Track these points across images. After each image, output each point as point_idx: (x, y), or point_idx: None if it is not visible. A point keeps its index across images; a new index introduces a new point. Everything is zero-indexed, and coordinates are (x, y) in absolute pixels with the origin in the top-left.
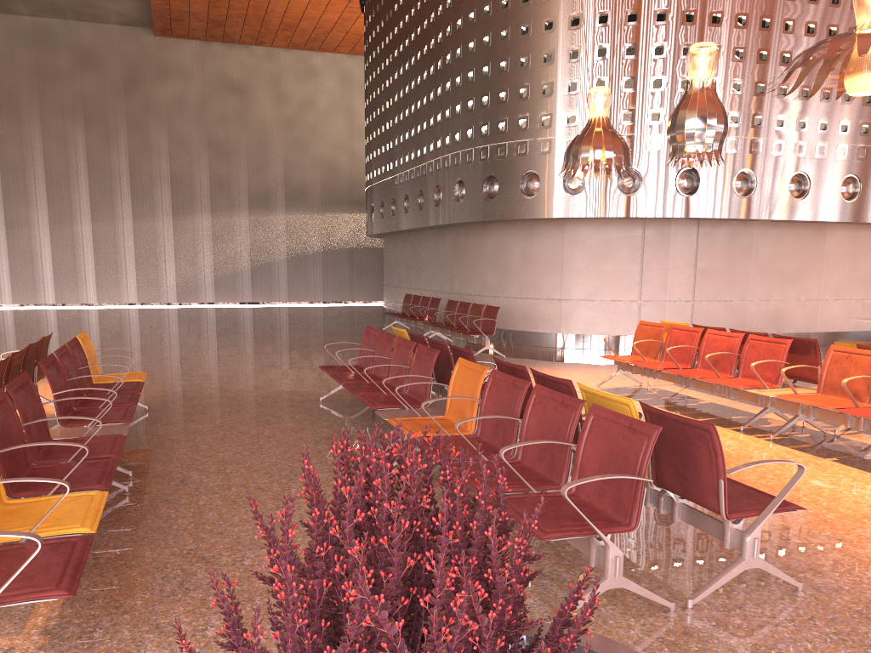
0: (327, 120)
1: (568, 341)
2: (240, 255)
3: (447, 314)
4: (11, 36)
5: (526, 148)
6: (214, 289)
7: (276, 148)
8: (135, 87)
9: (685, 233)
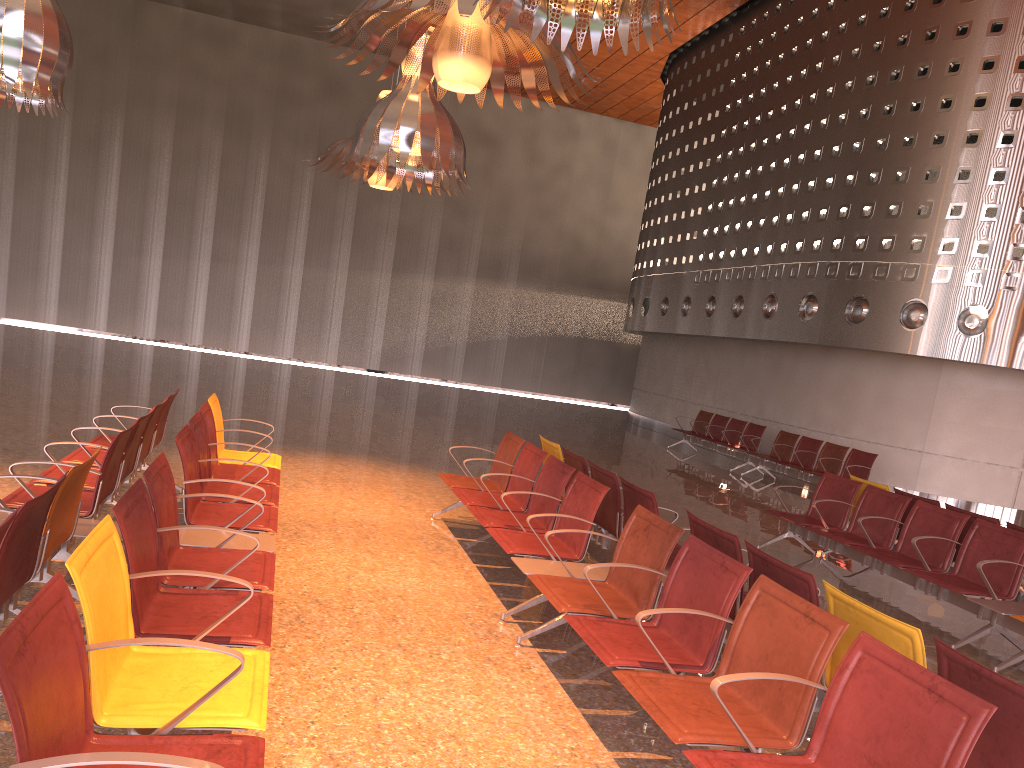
0: (581, 189)
1: None
2: (457, 327)
3: (779, 447)
4: (257, 50)
5: (915, 273)
6: (422, 361)
7: (519, 212)
8: None
9: None
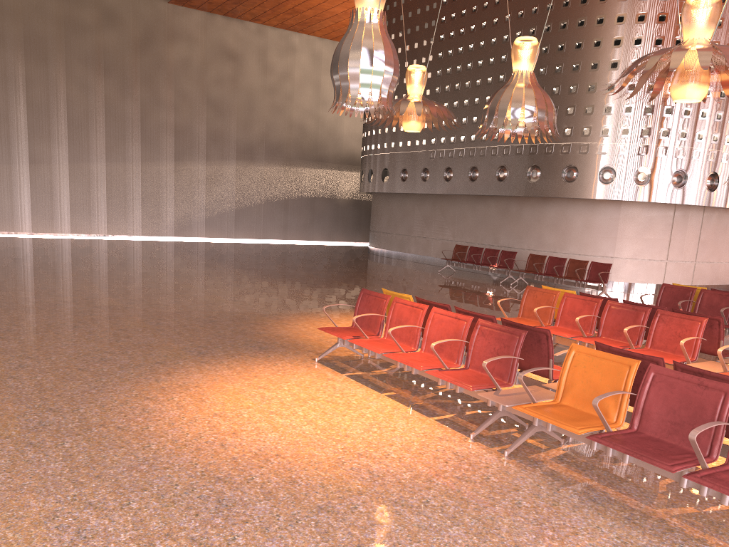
0: (301, 90)
1: (616, 287)
2: (227, 198)
3: (531, 264)
4: None
5: (606, 149)
6: (205, 226)
7: (260, 110)
8: (149, 46)
9: (696, 215)
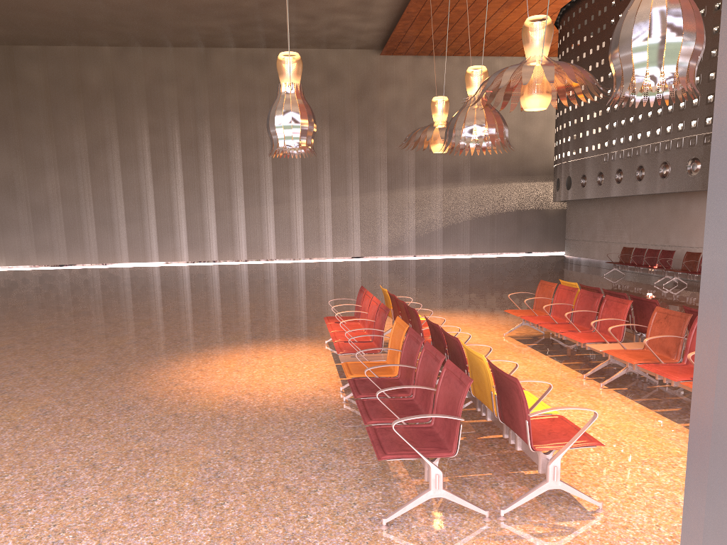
0: (505, 109)
1: None
2: (435, 218)
3: (687, 263)
4: None
5: None
6: (415, 245)
7: None
8: (365, 94)
9: None
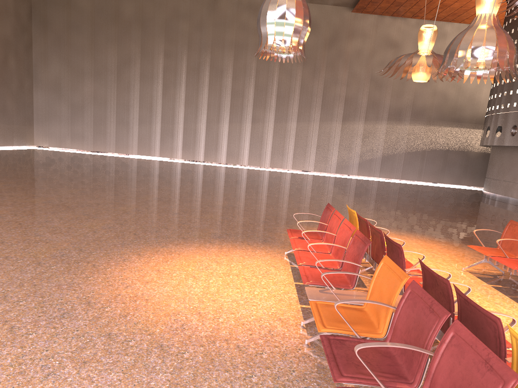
0: None
1: None
2: (376, 148)
3: None
4: None
5: None
6: (358, 167)
7: (411, 83)
8: (334, 43)
9: None
